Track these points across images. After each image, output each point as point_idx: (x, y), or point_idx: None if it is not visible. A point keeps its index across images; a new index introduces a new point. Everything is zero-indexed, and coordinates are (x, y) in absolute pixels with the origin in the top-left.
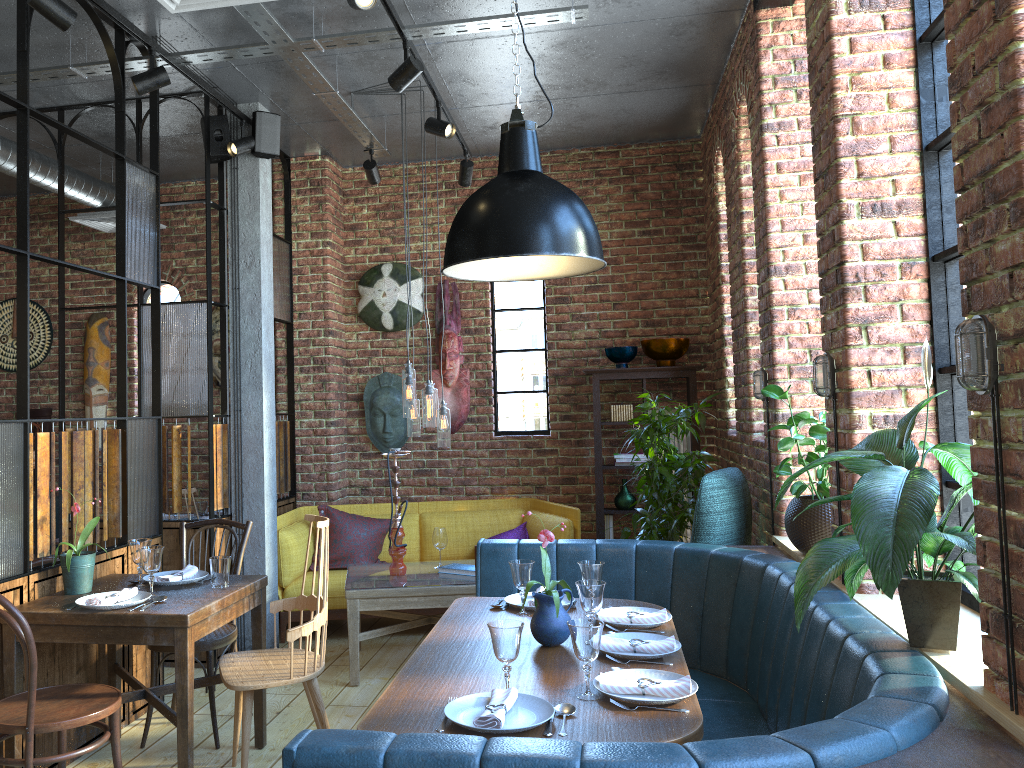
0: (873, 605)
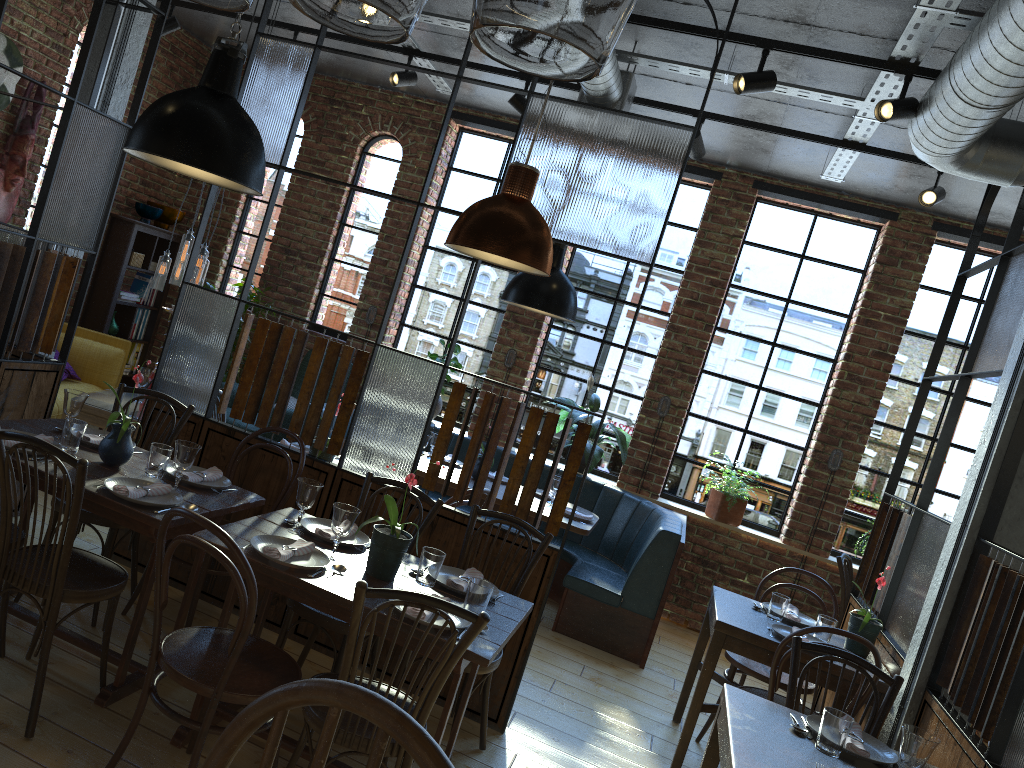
0: None
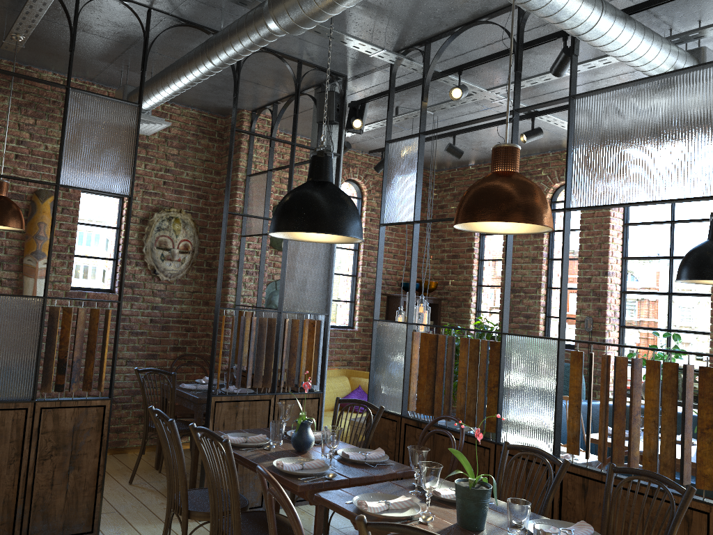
0: None
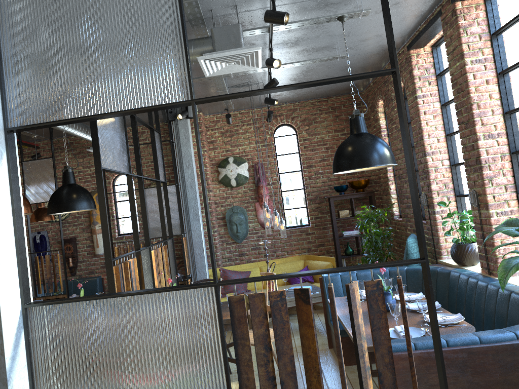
0: (509, 281)
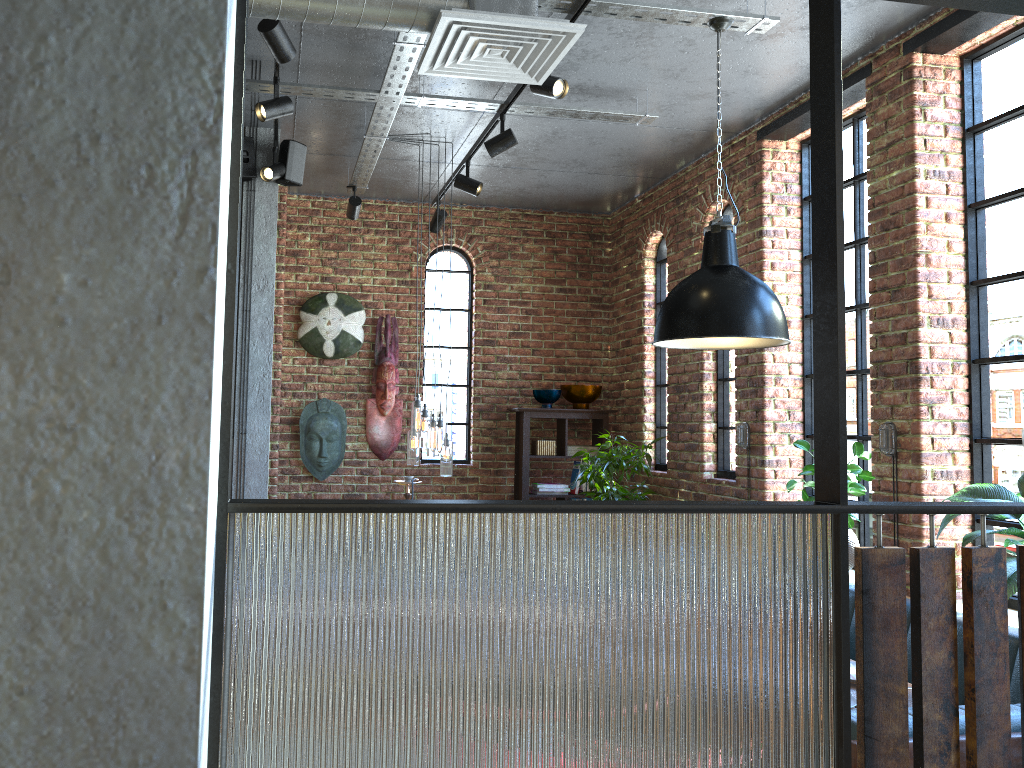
0: None
